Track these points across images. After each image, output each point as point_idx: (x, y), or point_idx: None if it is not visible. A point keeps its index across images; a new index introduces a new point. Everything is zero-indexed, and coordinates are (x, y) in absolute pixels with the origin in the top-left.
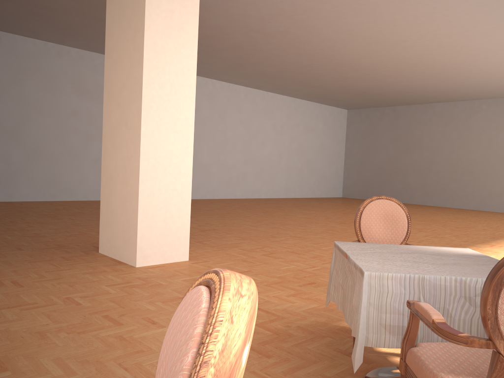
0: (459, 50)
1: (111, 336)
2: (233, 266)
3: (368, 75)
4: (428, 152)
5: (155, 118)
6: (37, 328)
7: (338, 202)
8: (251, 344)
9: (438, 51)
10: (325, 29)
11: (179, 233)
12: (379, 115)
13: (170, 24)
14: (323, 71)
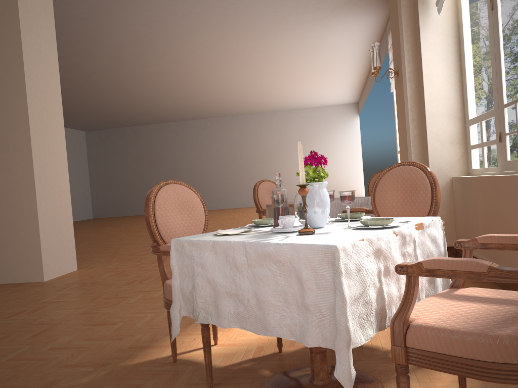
0: (203, 80)
1: (139, 300)
2: (122, 264)
3: (122, 98)
4: (170, 165)
5: (40, 142)
6: (74, 313)
7: (100, 221)
8: None
9: (188, 80)
10: (101, 58)
11: (68, 246)
12: (119, 135)
13: (39, 57)
14: (79, 94)
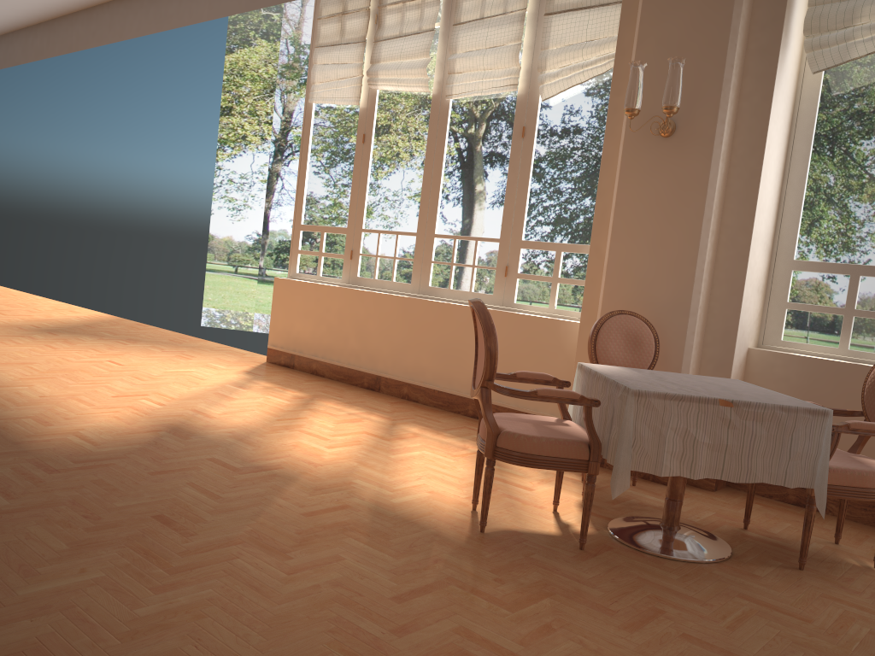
0: None
1: None
2: None
3: None
4: None
5: None
6: None
7: None
8: (621, 622)
9: None
10: None
11: None
12: None
13: None
14: None
